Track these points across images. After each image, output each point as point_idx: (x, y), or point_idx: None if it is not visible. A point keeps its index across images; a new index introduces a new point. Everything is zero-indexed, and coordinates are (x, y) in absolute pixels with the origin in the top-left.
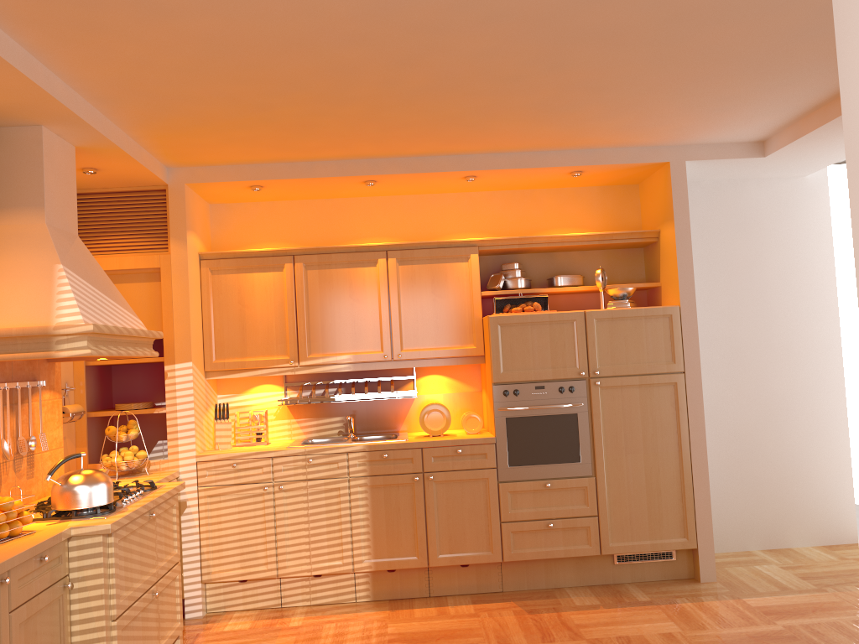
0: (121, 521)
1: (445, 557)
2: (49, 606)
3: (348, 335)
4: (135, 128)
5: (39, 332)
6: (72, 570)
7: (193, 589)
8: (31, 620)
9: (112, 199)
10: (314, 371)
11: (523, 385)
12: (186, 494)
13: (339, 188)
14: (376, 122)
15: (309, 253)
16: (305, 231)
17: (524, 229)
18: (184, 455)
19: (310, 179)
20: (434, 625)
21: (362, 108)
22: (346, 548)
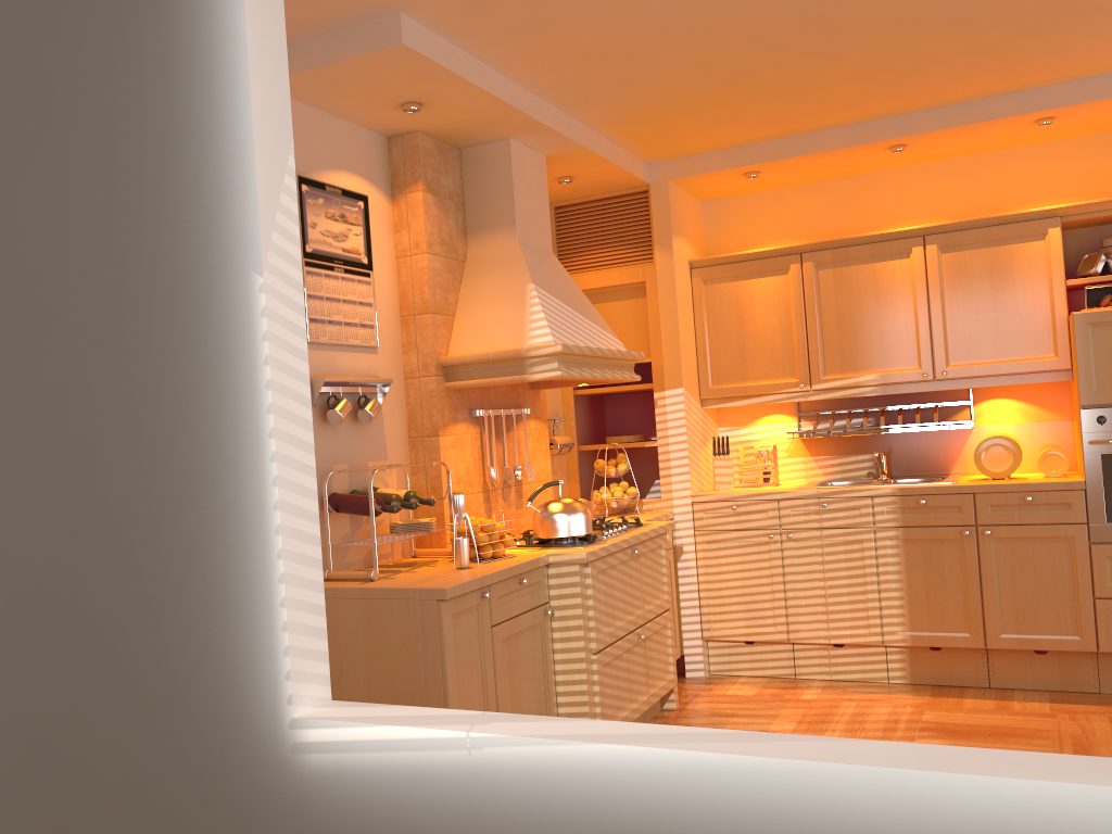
0: (597, 552)
1: (1009, 637)
2: (530, 629)
3: (873, 350)
4: (604, 125)
5: (512, 355)
6: (552, 598)
7: (693, 645)
8: (513, 639)
9: (593, 209)
10: (830, 397)
11: None
12: (682, 538)
13: (857, 161)
14: (888, 69)
15: (821, 249)
16: (818, 221)
17: None
18: (678, 494)
19: (816, 154)
20: (986, 719)
21: (864, 54)
22: (873, 615)
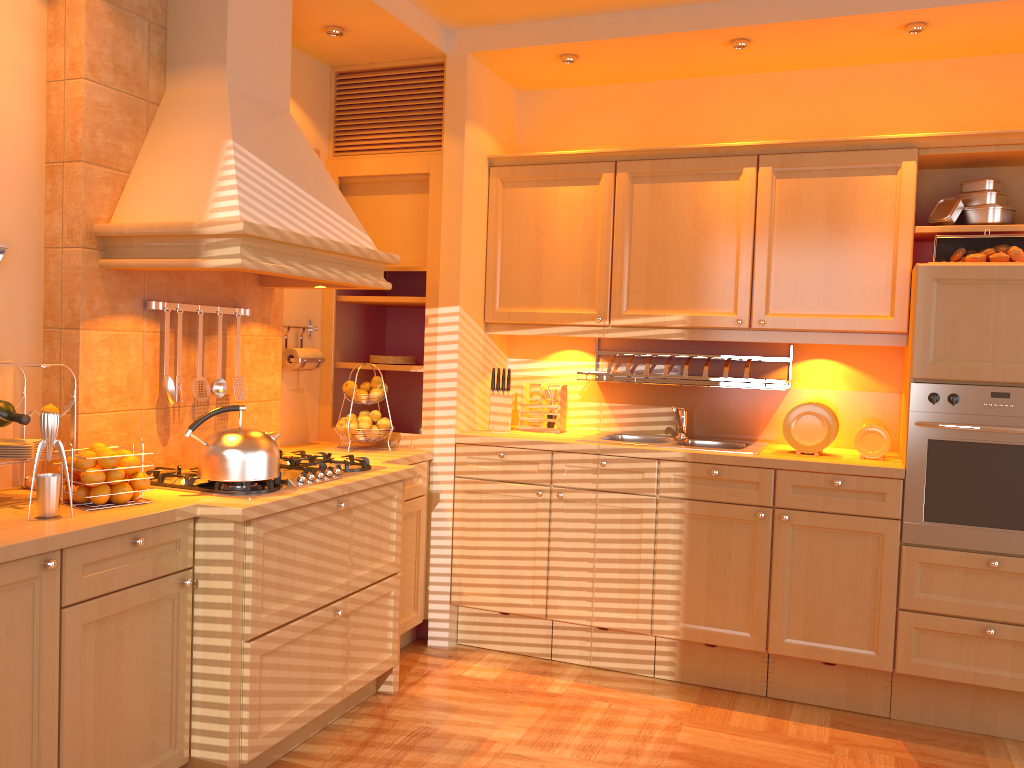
0: (267, 506)
1: (794, 643)
2: (150, 606)
3: (685, 286)
4: None
5: (182, 230)
6: (198, 563)
7: (439, 609)
8: (111, 621)
9: (379, 79)
10: (630, 336)
11: (967, 388)
12: (440, 484)
13: (693, 56)
14: None
15: (639, 158)
16: (645, 129)
17: (1016, 123)
18: (441, 432)
19: (643, 38)
20: (752, 747)
21: None
22: (644, 599)
